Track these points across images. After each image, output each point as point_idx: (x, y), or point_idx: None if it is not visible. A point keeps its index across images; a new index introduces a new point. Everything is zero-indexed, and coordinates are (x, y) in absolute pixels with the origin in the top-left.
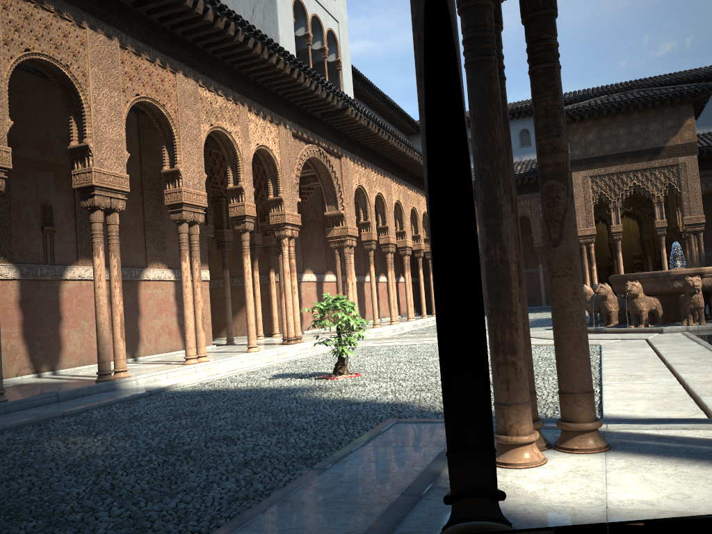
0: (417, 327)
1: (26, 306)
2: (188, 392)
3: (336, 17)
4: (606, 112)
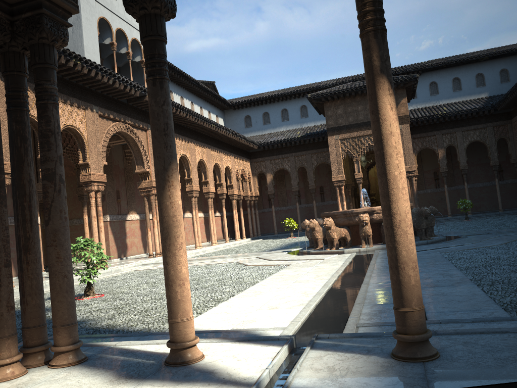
0: (213, 250)
1: None
2: None
3: None
4: (348, 94)
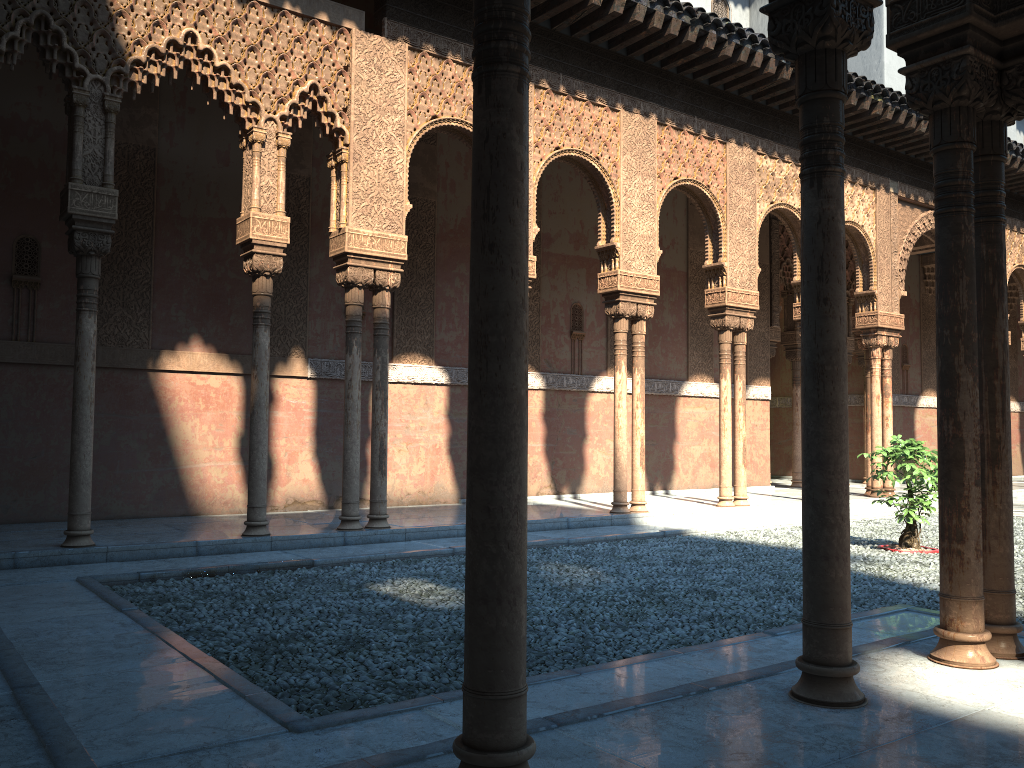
0: None
1: (549, 419)
2: (707, 539)
3: None
4: None
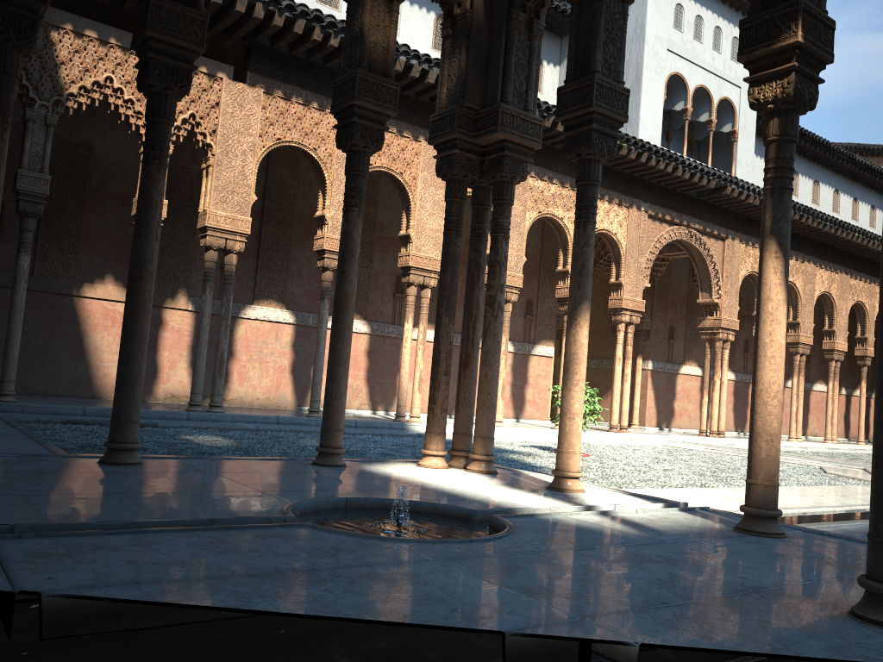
0: (817, 449)
1: (372, 355)
2: (447, 440)
3: (737, 82)
4: None
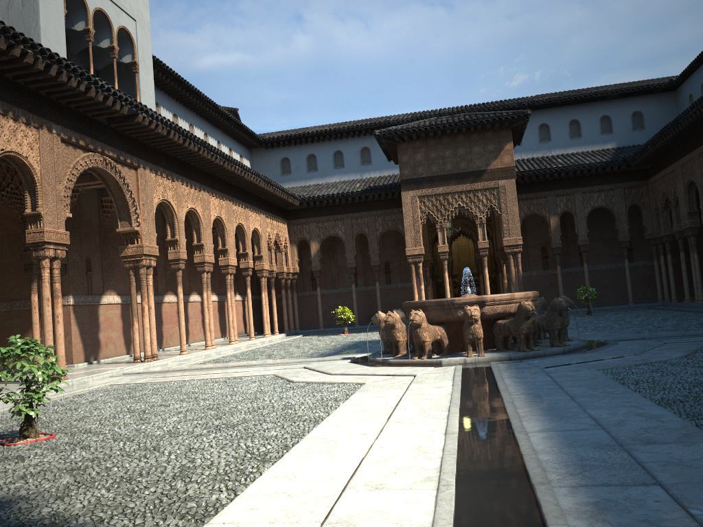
0: (232, 352)
1: None
2: None
3: (132, 14)
4: (433, 133)
